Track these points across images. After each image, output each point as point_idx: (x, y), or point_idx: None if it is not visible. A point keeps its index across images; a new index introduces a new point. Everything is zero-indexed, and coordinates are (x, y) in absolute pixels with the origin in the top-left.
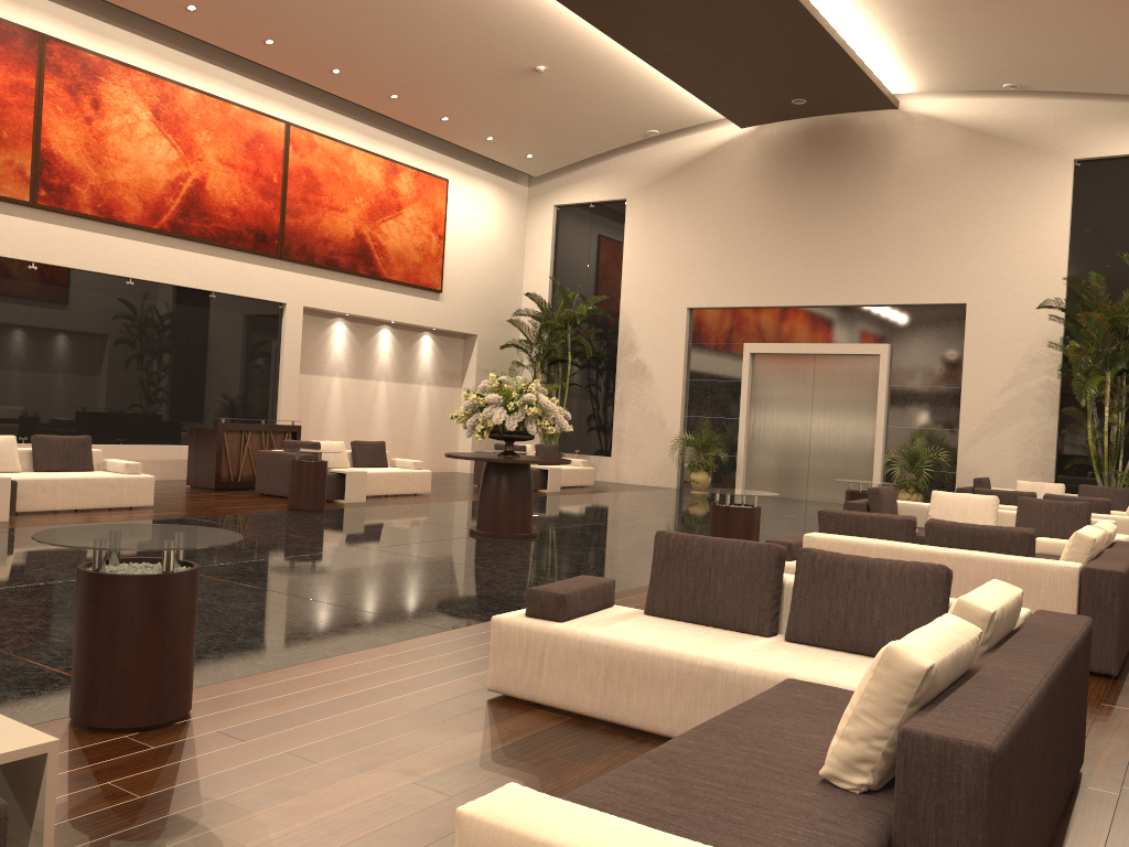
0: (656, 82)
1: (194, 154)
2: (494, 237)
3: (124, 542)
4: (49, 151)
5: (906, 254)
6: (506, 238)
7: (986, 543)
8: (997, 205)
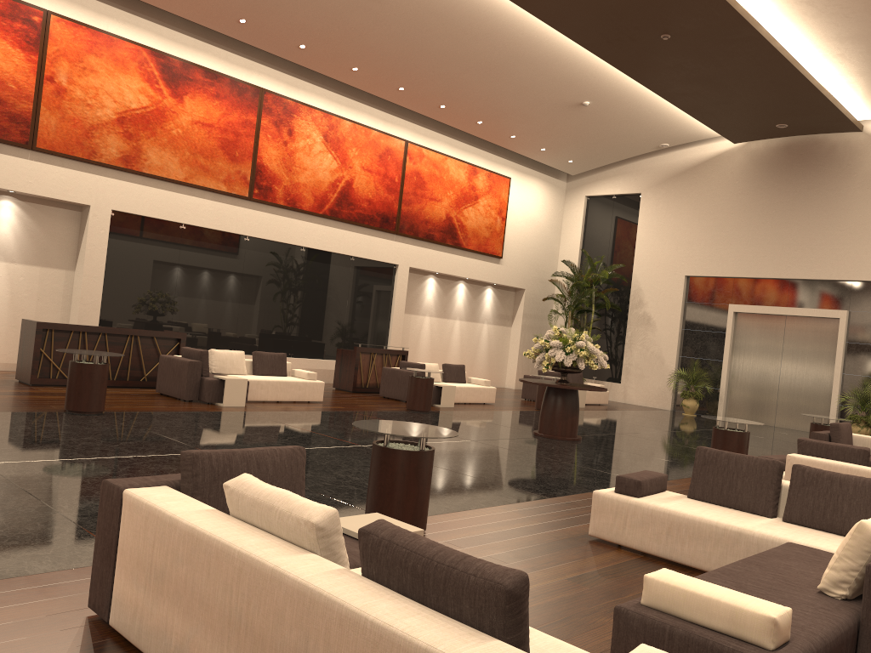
0: (671, 111)
1: (347, 164)
2: (540, 219)
3: (402, 431)
4: (261, 164)
5: (864, 242)
6: (549, 219)
7: None
8: None
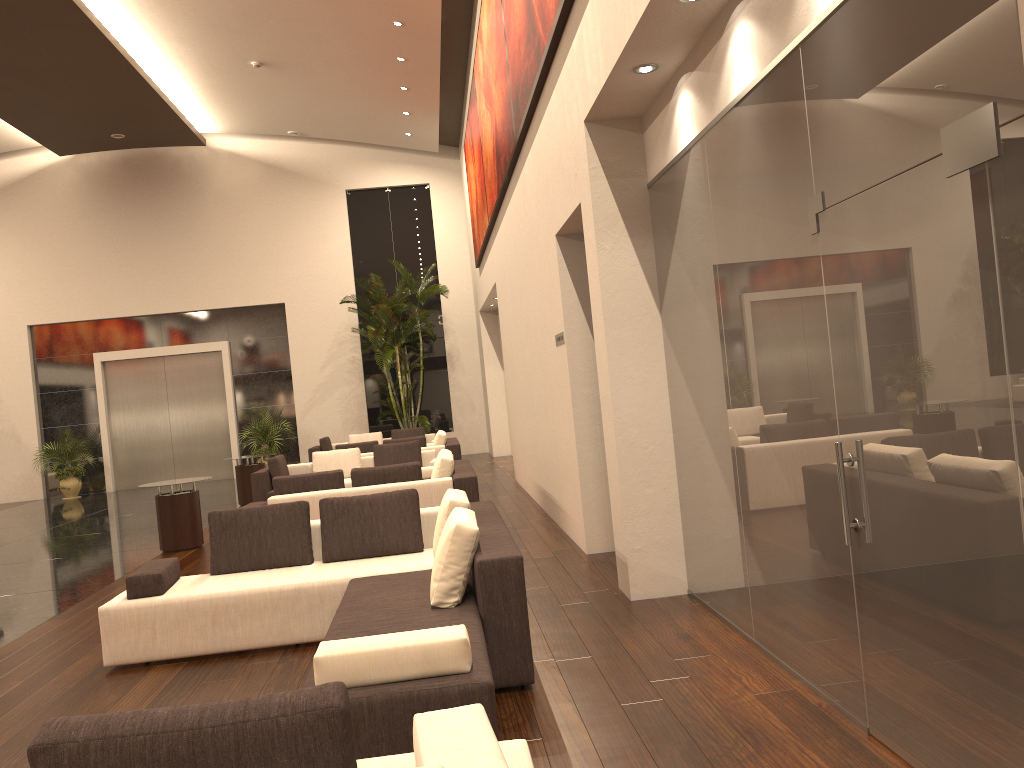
0: None
1: None
2: None
3: None
4: None
5: (231, 265)
6: None
7: (393, 477)
8: (296, 225)
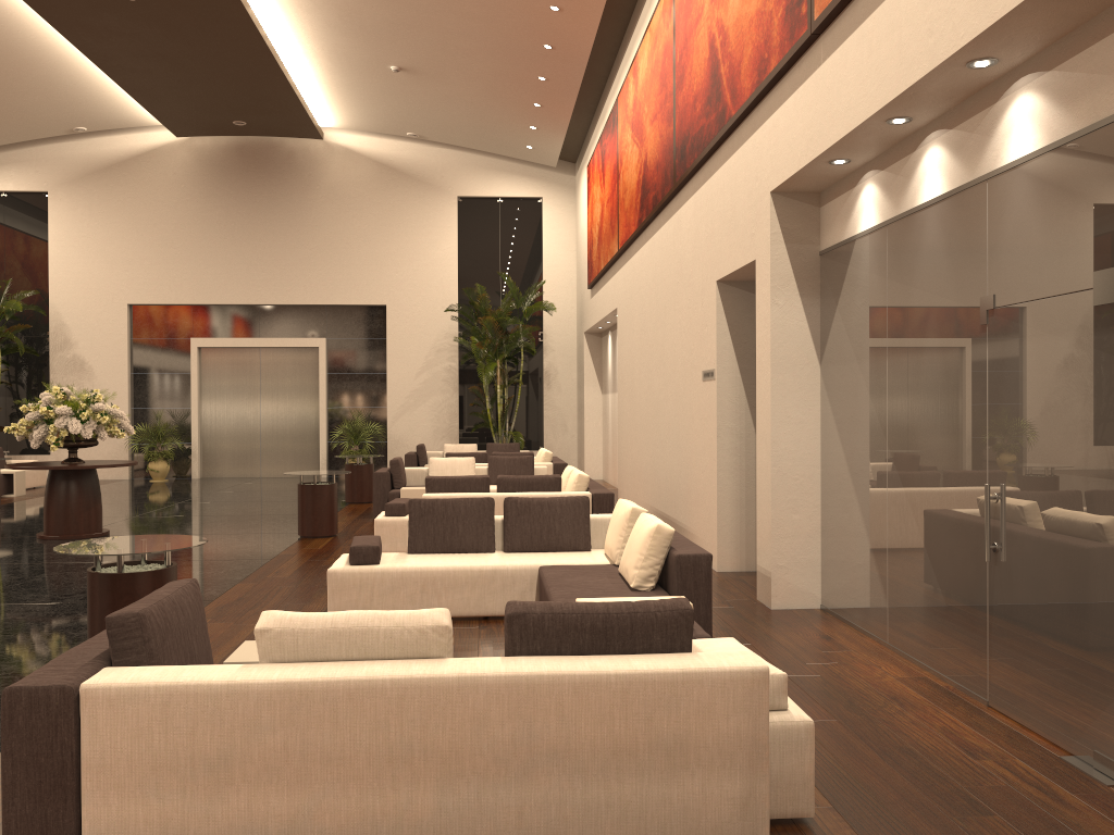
0: (102, 87)
1: None
2: None
3: (148, 547)
4: None
5: (336, 262)
6: None
7: (535, 486)
8: (405, 227)
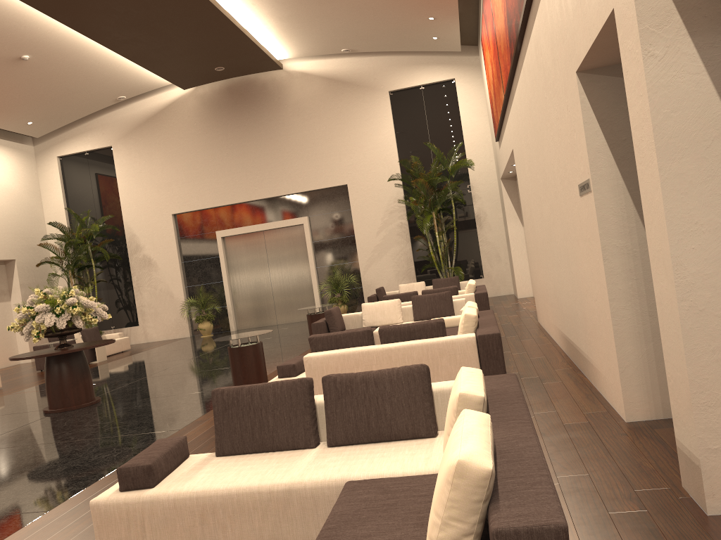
0: (118, 62)
1: None
2: (13, 185)
3: None
4: None
5: (306, 159)
6: (24, 185)
7: (417, 333)
8: (352, 123)
